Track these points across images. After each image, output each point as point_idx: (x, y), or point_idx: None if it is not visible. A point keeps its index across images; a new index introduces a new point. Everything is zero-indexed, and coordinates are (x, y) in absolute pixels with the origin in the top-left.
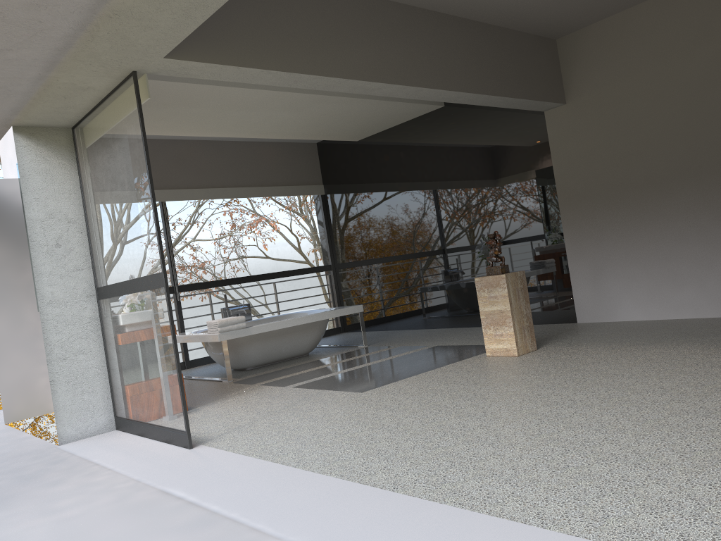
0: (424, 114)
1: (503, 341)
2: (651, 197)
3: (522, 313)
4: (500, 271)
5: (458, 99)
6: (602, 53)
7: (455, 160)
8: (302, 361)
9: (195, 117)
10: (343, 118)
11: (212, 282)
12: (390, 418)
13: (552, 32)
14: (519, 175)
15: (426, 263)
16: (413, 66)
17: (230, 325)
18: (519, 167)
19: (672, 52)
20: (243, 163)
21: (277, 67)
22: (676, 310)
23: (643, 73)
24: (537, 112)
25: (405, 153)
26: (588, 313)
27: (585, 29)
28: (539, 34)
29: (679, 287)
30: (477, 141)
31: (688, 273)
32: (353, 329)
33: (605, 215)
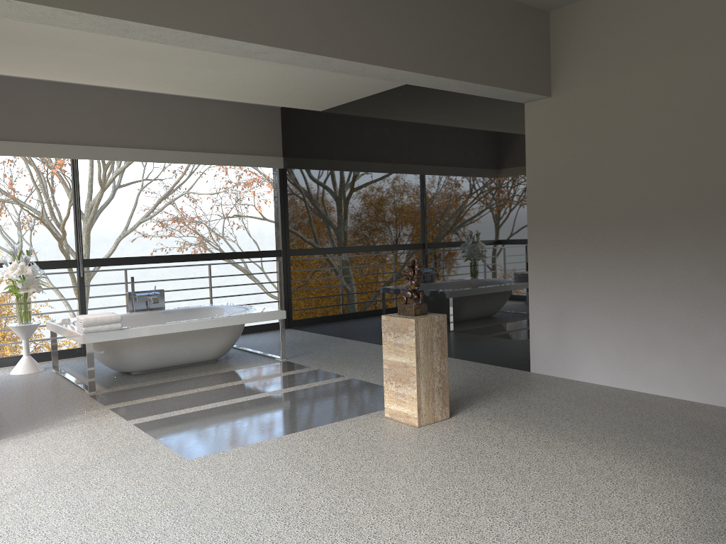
0: (392, 88)
1: (404, 404)
2: (637, 233)
3: (434, 370)
4: (413, 312)
5: (395, 77)
6: (602, 35)
7: (419, 150)
8: (197, 372)
9: (88, 64)
10: (288, 83)
11: (128, 259)
12: (156, 538)
13: (542, 1)
14: (487, 179)
15: (376, 266)
16: (320, 26)
17: (100, 324)
18: (489, 169)
19: (690, 44)
20: (184, 123)
21: (81, 6)
22: (648, 382)
23: (650, 68)
24: (516, 103)
25: (368, 133)
26: (544, 363)
27: (586, 1)
28: (525, 1)
29: (656, 353)
30: (445, 130)
31: (669, 339)
32: (297, 326)
33: (579, 245)
